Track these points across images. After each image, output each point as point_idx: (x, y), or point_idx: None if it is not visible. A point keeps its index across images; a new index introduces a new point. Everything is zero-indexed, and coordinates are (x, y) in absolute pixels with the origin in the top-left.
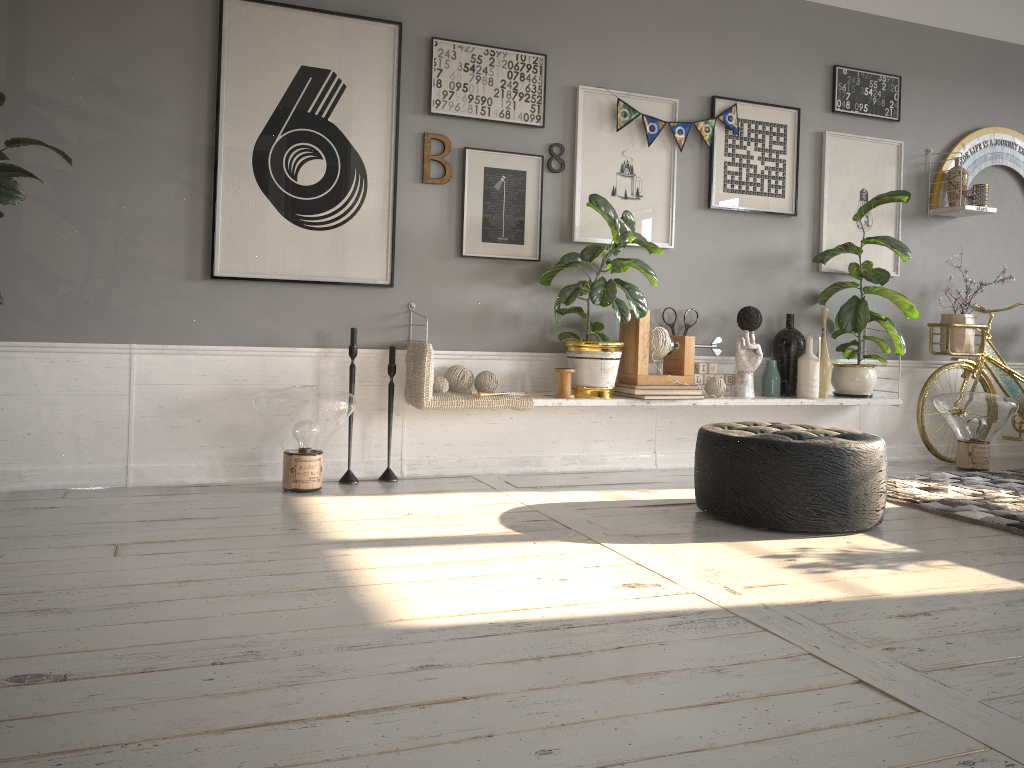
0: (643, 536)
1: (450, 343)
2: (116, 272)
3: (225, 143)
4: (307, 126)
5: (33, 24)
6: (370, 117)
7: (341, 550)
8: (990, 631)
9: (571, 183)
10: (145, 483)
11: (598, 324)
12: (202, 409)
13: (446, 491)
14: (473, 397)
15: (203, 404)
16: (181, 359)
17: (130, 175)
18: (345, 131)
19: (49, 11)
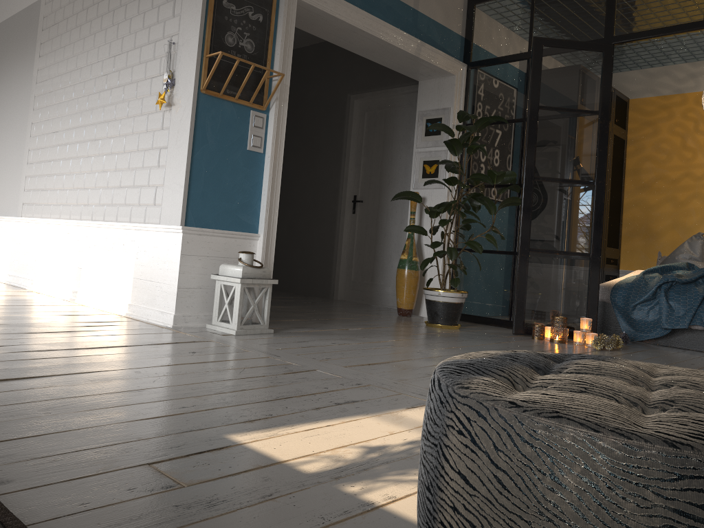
0: None
1: None
2: None
3: None
4: None
5: None
6: None
7: None
8: (297, 395)
9: None
10: None
11: None
12: None
13: None
14: None
15: None
16: None
17: None
18: None
19: None
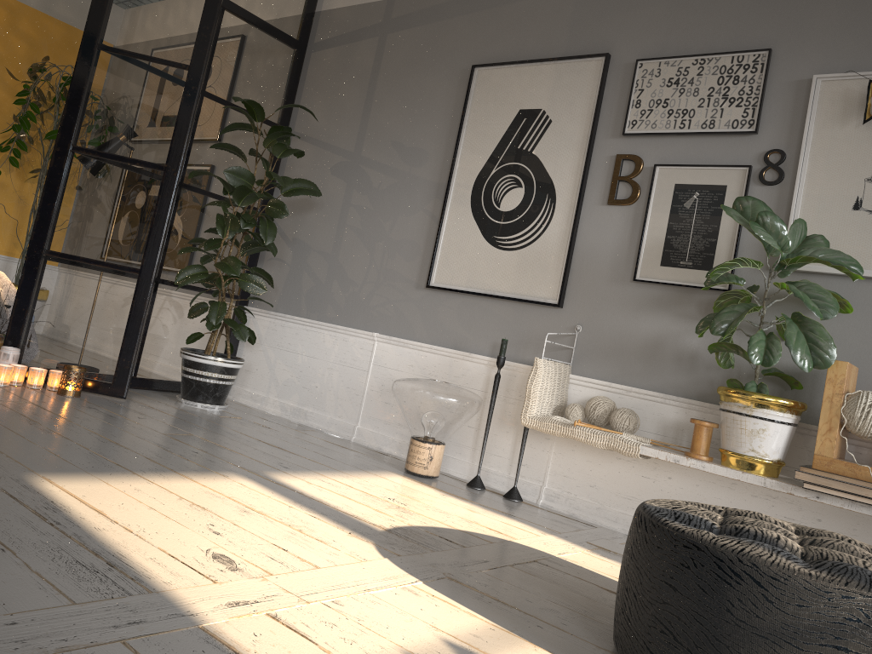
0: (456, 582)
1: (611, 374)
2: (378, 279)
3: (455, 180)
4: (514, 160)
5: (372, 113)
6: (566, 145)
7: (238, 475)
8: None
9: (792, 196)
10: (360, 441)
11: (792, 378)
12: None
13: (509, 515)
14: (571, 425)
15: None
16: (400, 350)
17: (399, 209)
18: (543, 161)
19: (381, 103)
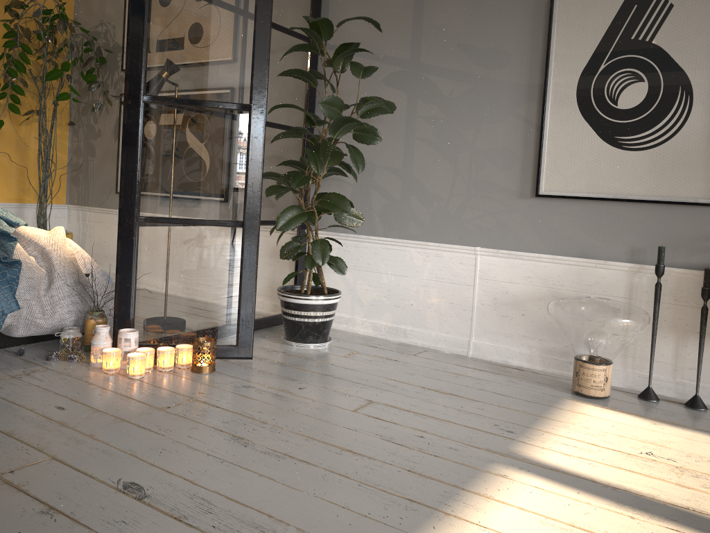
0: None
1: None
2: (469, 191)
3: (553, 80)
4: (629, 52)
5: (426, 15)
6: (699, 31)
7: (509, 469)
8: None
9: None
10: (479, 356)
11: None
12: (525, 305)
13: None
14: None
15: (526, 301)
16: (511, 262)
17: (482, 116)
18: (669, 50)
19: (436, 3)
